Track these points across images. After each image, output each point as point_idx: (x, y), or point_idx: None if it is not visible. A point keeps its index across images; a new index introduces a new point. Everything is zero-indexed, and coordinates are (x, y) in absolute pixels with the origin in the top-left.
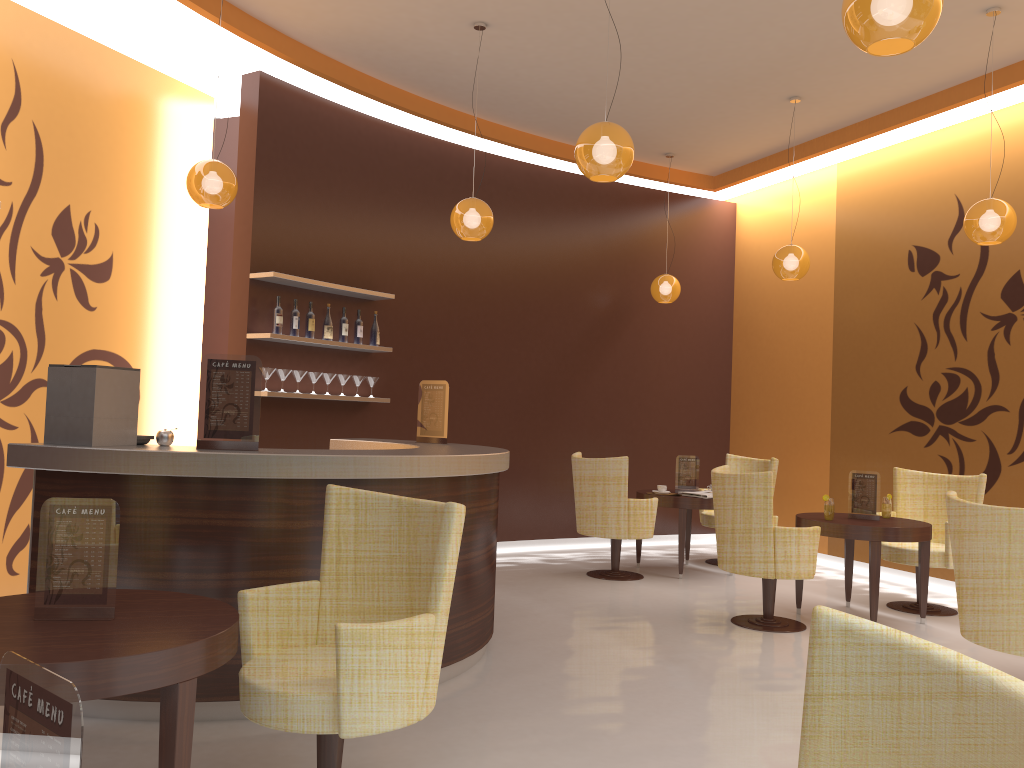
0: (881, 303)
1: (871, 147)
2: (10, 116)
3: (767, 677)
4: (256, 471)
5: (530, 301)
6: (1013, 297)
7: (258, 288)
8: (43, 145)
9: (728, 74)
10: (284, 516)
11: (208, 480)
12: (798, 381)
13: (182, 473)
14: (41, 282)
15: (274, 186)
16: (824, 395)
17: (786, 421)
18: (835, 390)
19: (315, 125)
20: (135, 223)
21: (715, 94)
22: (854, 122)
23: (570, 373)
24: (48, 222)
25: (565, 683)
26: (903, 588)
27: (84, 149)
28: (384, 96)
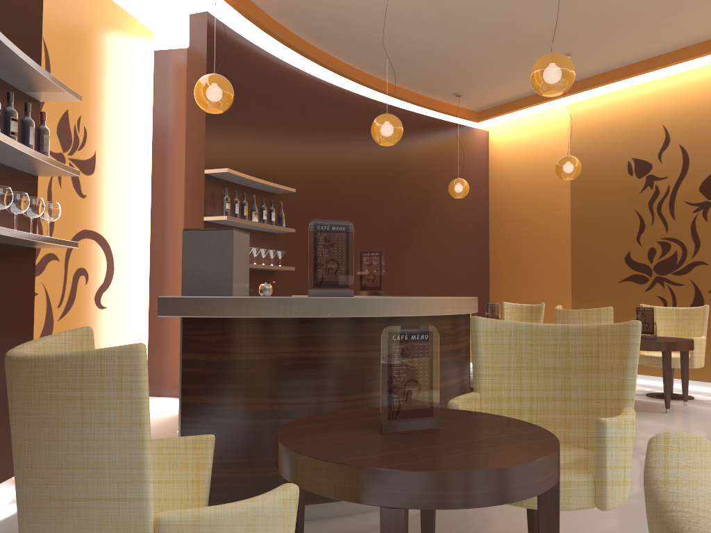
0: (608, 197)
1: (598, 93)
2: None
3: None
4: (375, 311)
5: (369, 196)
6: (708, 190)
7: (209, 181)
8: (50, 58)
9: (535, 35)
10: None
11: (337, 320)
12: (544, 251)
13: (322, 315)
14: None
15: None
16: (565, 260)
17: (535, 278)
18: (574, 256)
19: (239, 58)
20: (109, 128)
21: (517, 50)
22: (593, 75)
23: (394, 248)
24: (54, 123)
25: None
26: (638, 385)
27: (76, 64)
28: (287, 39)
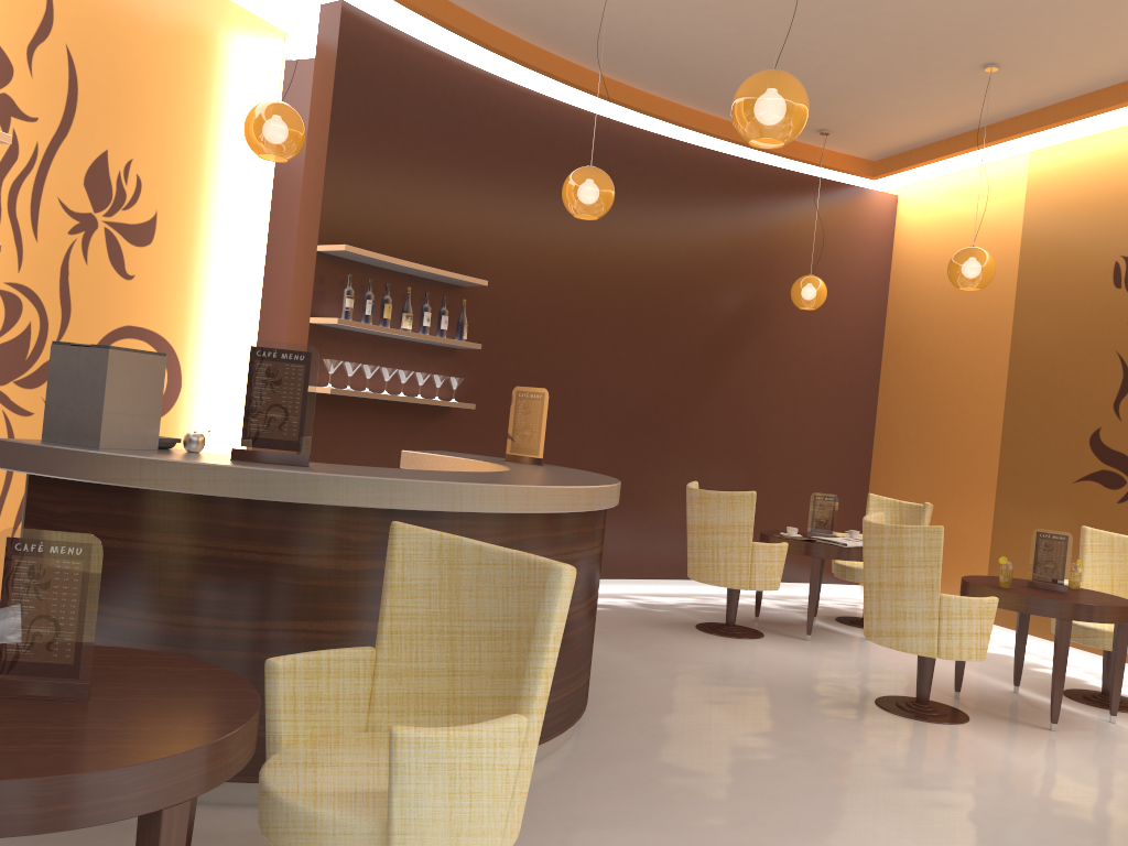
0: (1074, 324)
1: (1076, 133)
2: (39, 37)
3: (930, 788)
4: (303, 494)
5: (646, 298)
6: None
7: (326, 264)
8: (78, 75)
9: (913, 31)
10: (336, 553)
11: (242, 502)
12: (961, 412)
13: (209, 491)
14: (69, 241)
15: (352, 142)
16: (992, 431)
17: (942, 459)
18: (1007, 426)
19: (405, 71)
20: (185, 178)
21: (892, 56)
22: (1059, 100)
23: (688, 386)
24: (80, 169)
25: (676, 779)
26: (1079, 671)
27: (128, 84)
28: (489, 40)
